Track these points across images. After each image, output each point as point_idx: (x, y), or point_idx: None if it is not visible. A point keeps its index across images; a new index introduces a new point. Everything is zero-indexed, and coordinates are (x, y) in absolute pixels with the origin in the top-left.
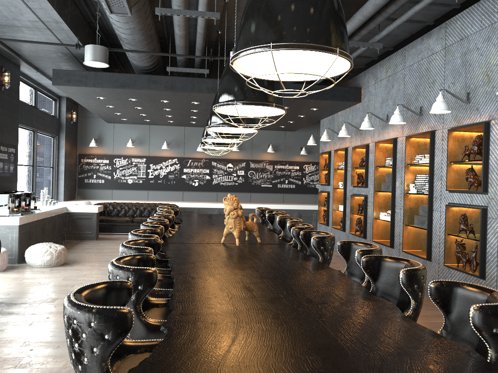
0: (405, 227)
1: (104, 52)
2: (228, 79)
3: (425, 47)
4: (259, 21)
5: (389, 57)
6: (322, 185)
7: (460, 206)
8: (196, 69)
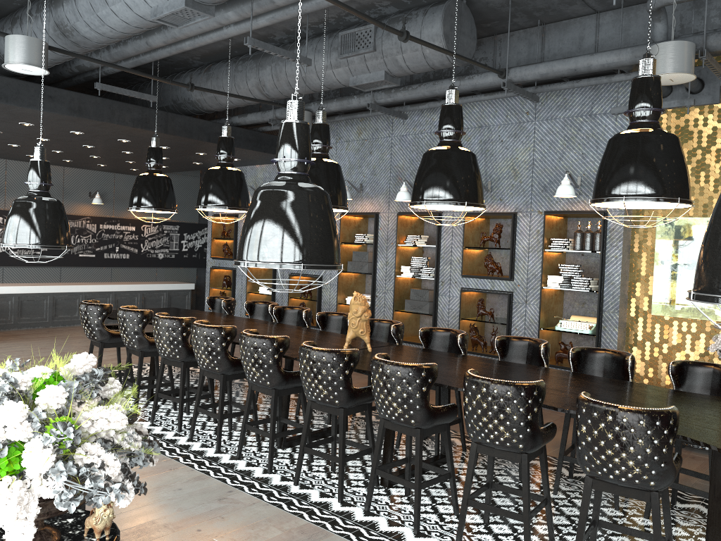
0: (395, 313)
1: (47, 53)
2: (451, 176)
3: (427, 121)
4: (664, 177)
5: (364, 117)
6: (217, 259)
7: (481, 292)
8: (140, 93)
